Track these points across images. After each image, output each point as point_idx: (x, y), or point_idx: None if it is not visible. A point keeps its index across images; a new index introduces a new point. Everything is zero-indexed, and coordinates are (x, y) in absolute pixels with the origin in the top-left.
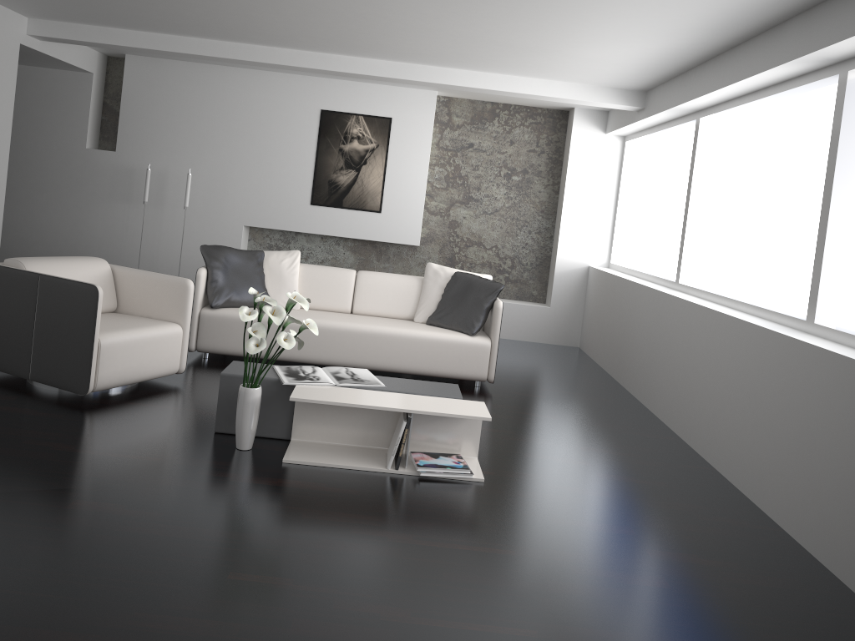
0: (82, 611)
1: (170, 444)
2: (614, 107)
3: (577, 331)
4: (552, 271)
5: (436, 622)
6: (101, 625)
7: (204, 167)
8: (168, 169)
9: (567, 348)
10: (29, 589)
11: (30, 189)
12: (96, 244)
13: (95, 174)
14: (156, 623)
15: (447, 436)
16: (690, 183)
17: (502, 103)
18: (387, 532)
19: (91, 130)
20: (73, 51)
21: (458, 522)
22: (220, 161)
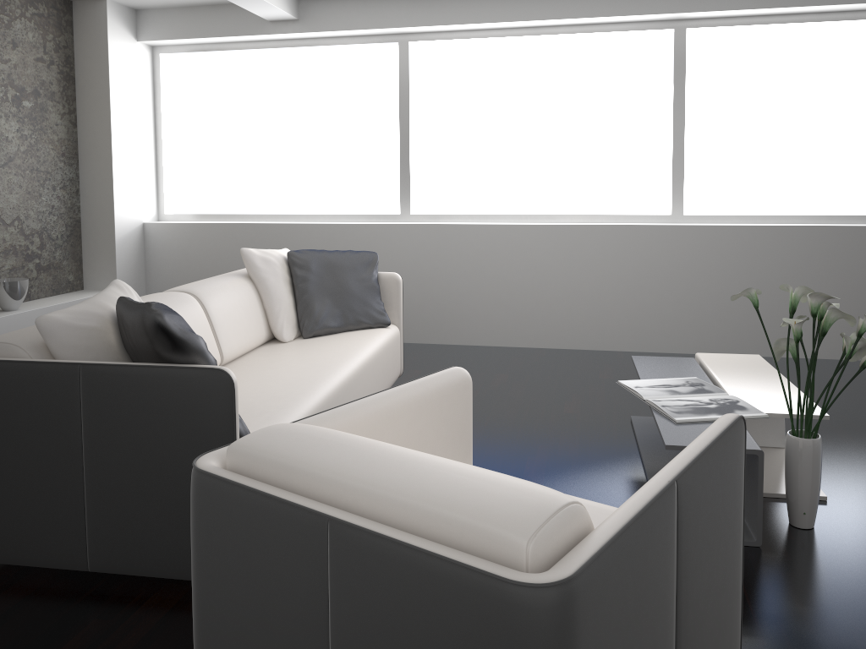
0: None
1: (857, 579)
2: (268, 14)
3: None
4: (100, 240)
5: None
6: None
7: None
8: None
9: None
10: None
11: None
12: None
13: None
14: None
15: None
16: (407, 110)
17: None
18: None
19: None
20: None
21: None
22: None
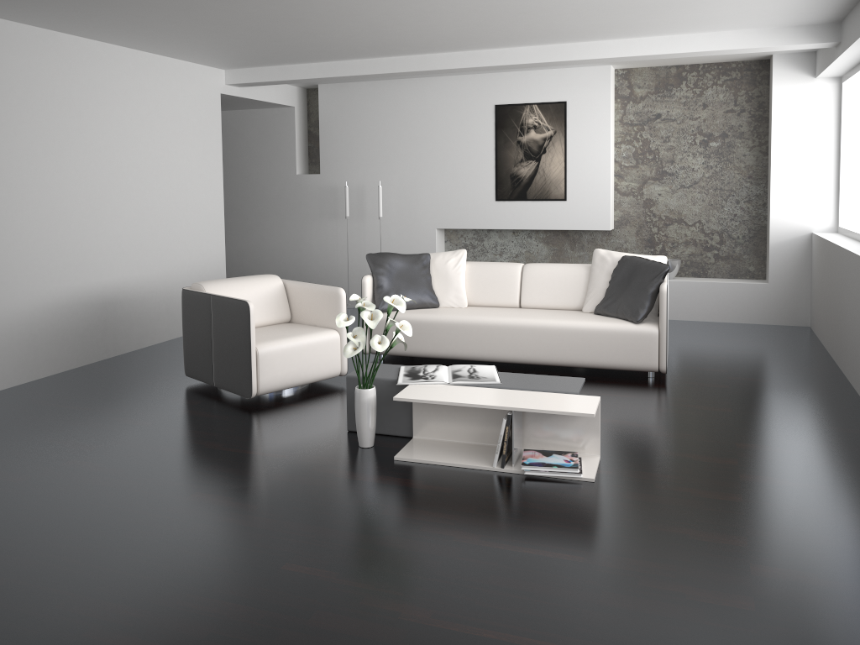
0: (147, 589)
1: (302, 442)
2: (803, 47)
3: (805, 309)
4: (767, 243)
5: (452, 625)
6: (155, 602)
7: (394, 177)
8: (364, 183)
9: (792, 328)
10: (119, 568)
11: (258, 217)
12: (314, 259)
13: (306, 196)
14: (199, 604)
15: (565, 433)
16: None
17: (688, 64)
18: (456, 531)
19: (299, 158)
20: (271, 90)
21: (539, 524)
22: (408, 170)
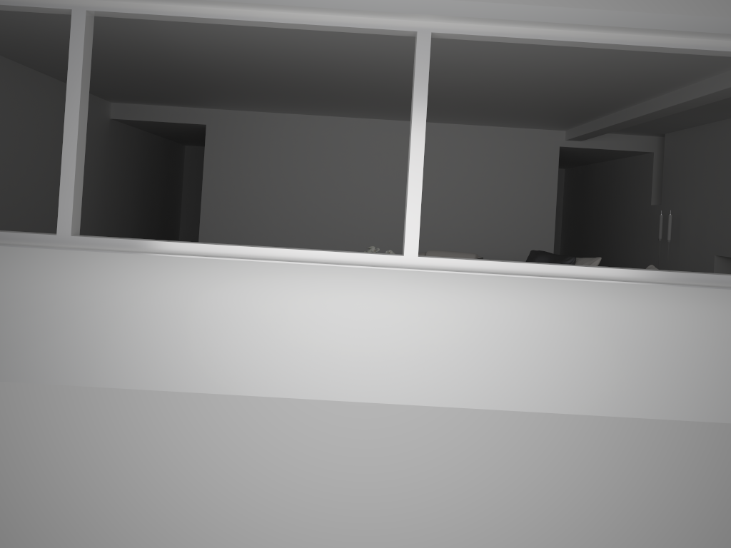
0: None
1: None
2: None
3: None
4: None
5: None
6: None
7: (695, 208)
8: (680, 213)
9: None
10: None
11: (633, 237)
12: None
13: (653, 222)
14: None
15: None
16: None
17: None
18: None
19: (656, 192)
20: (621, 141)
21: None
22: (703, 202)
